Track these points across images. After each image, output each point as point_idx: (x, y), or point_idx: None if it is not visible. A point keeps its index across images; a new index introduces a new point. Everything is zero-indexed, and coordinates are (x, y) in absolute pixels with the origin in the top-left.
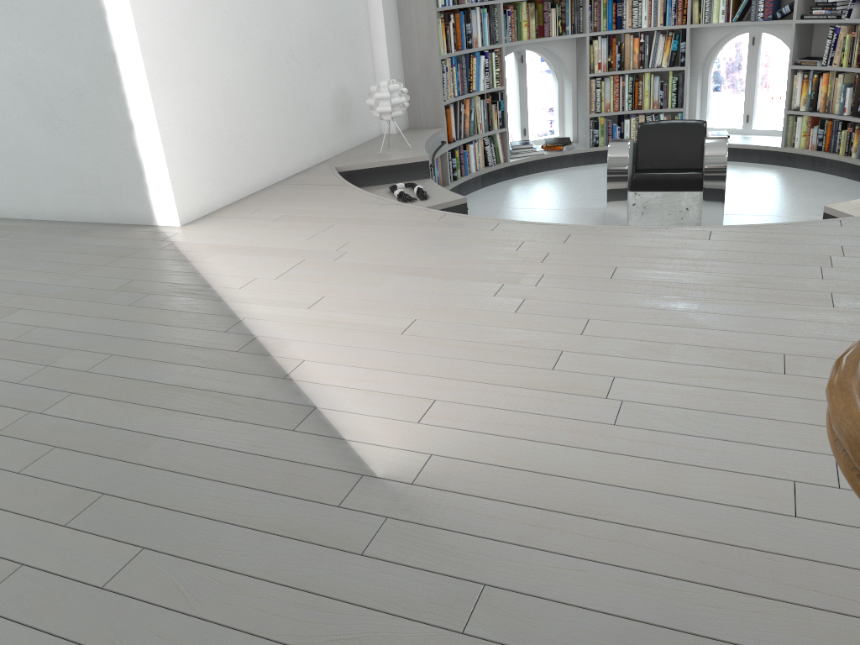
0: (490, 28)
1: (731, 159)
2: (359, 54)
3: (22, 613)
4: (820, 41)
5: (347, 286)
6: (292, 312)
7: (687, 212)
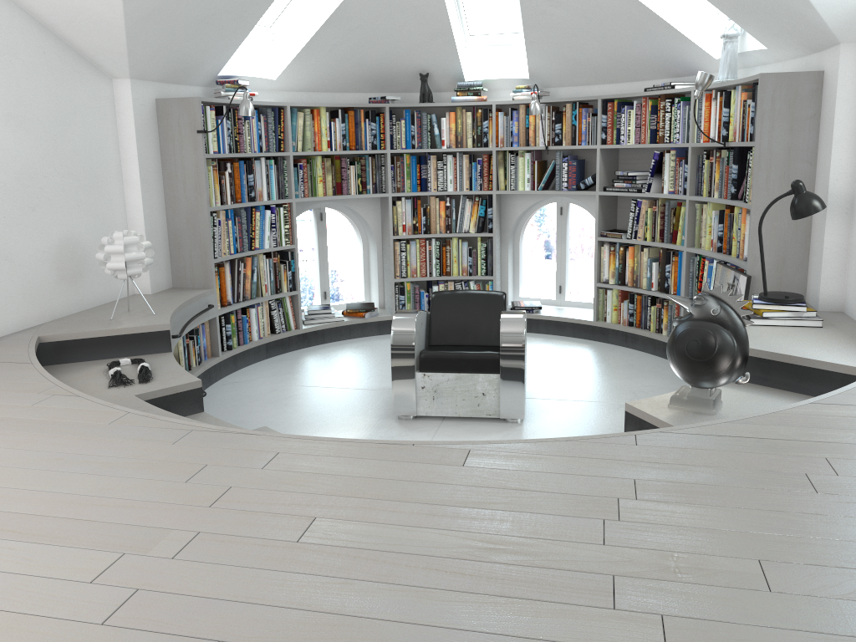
0: (278, 182)
1: (544, 332)
2: (103, 199)
3: None
4: (624, 214)
5: None
6: None
7: (484, 398)
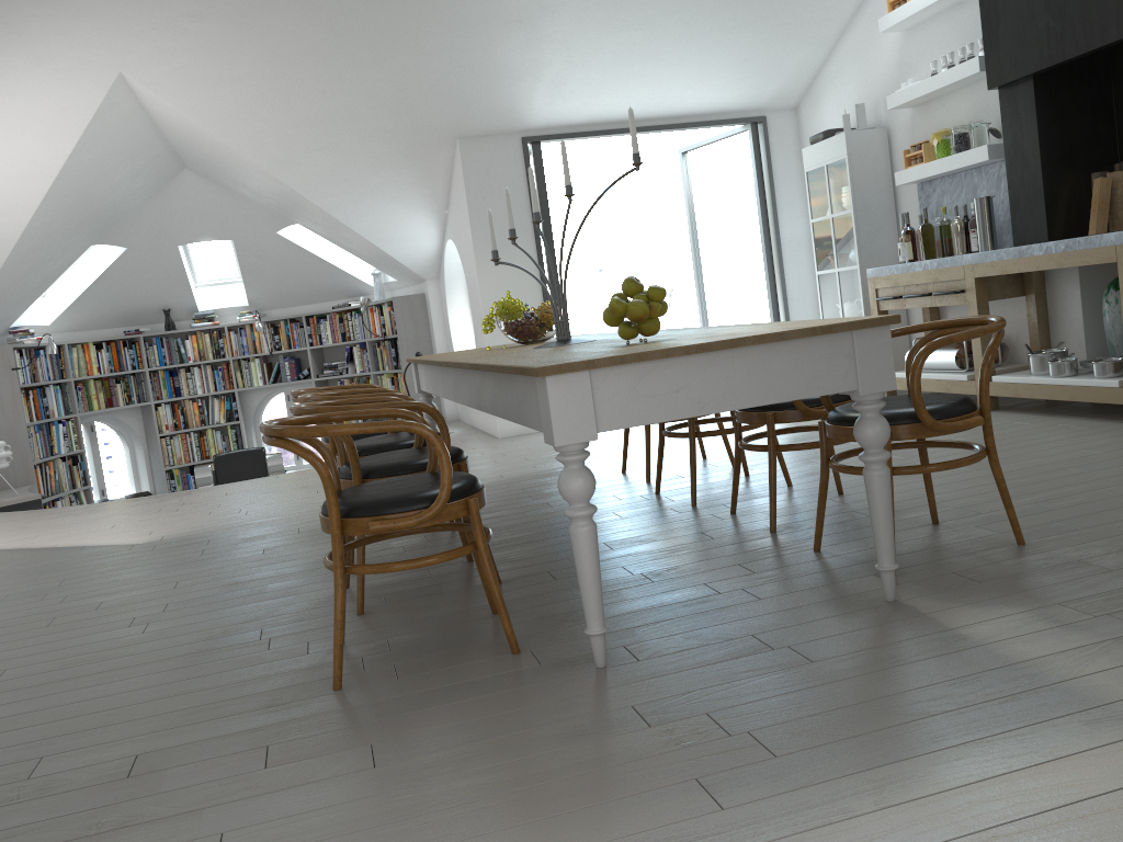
0: (64, 402)
1: None
2: None
3: (1, 590)
4: None
5: (51, 530)
6: (23, 541)
7: None
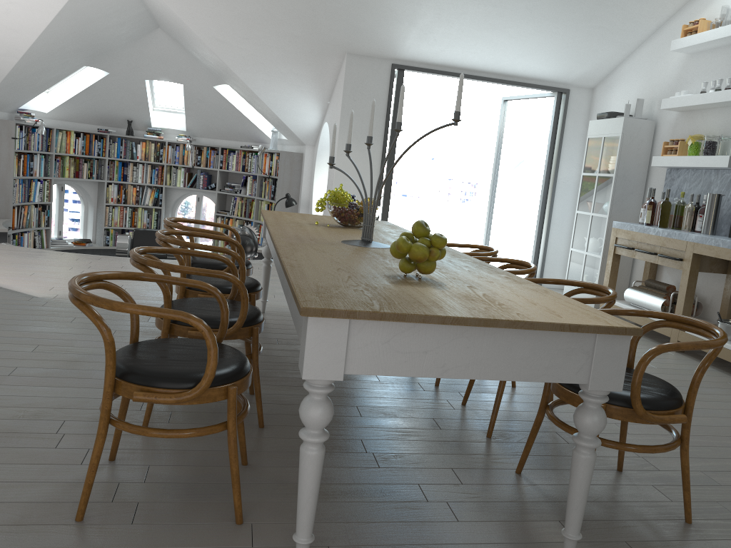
0: (45, 167)
1: None
2: None
3: None
4: (230, 203)
5: None
6: None
7: None
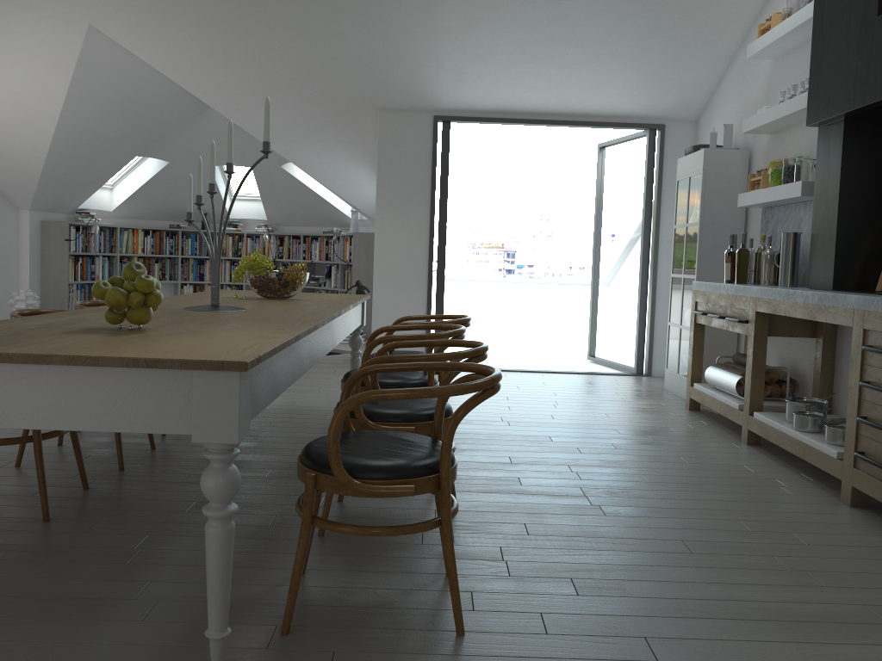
0: (109, 270)
1: None
2: (8, 273)
3: None
4: None
5: None
6: None
7: None
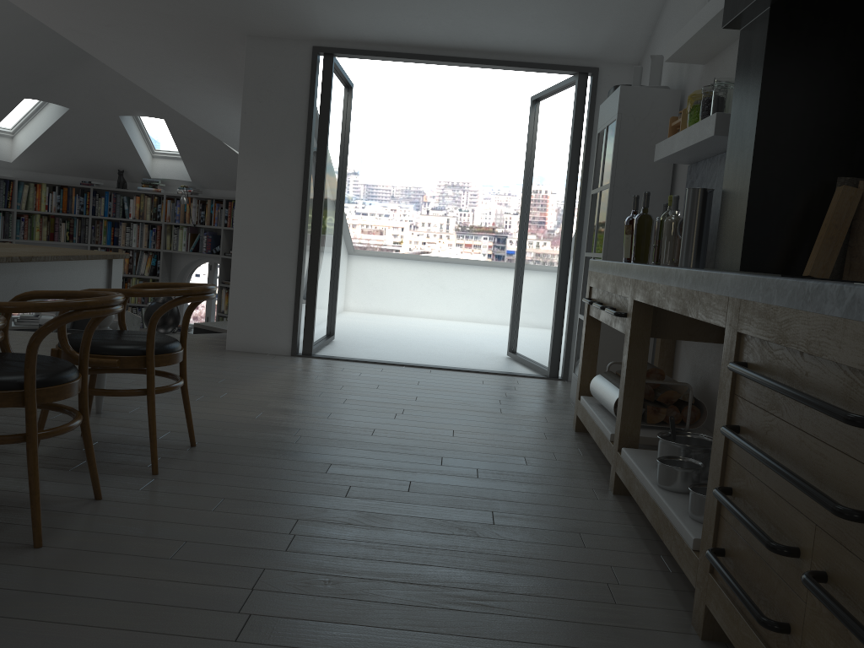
0: (4, 227)
1: None
2: None
3: None
4: None
5: None
6: None
7: None
